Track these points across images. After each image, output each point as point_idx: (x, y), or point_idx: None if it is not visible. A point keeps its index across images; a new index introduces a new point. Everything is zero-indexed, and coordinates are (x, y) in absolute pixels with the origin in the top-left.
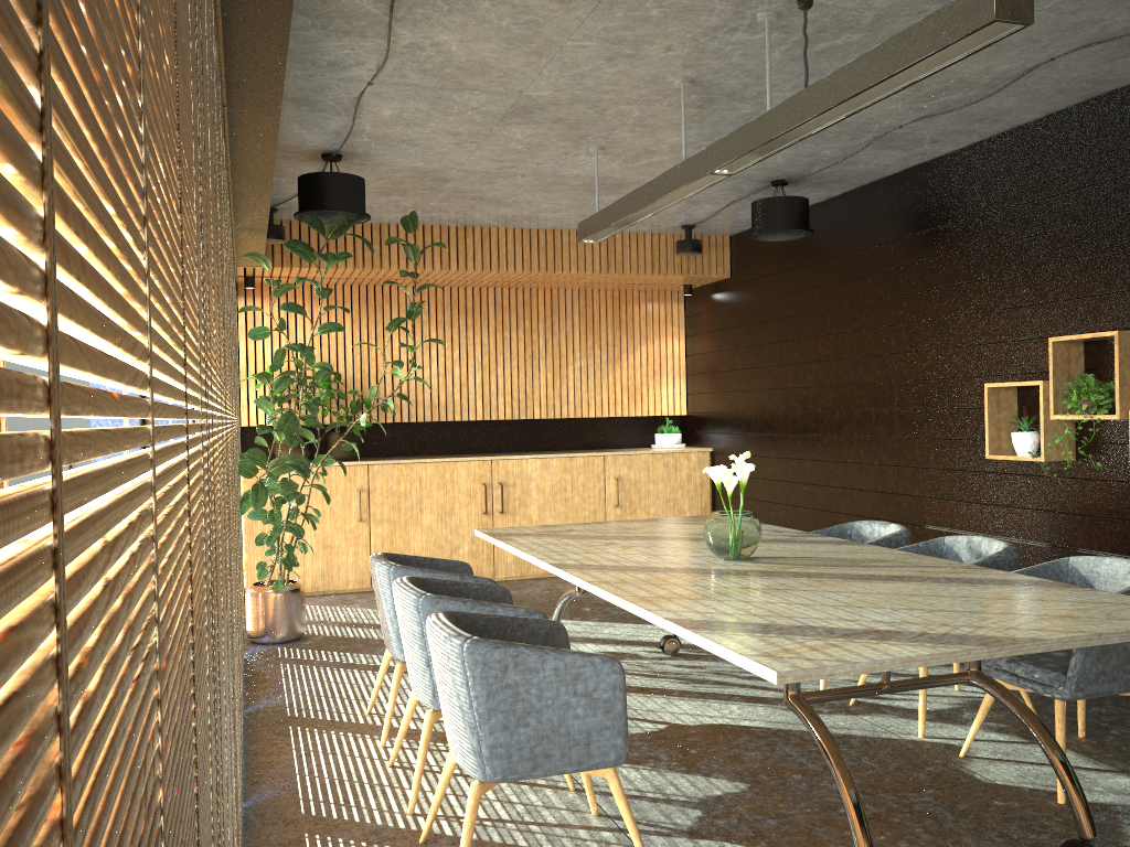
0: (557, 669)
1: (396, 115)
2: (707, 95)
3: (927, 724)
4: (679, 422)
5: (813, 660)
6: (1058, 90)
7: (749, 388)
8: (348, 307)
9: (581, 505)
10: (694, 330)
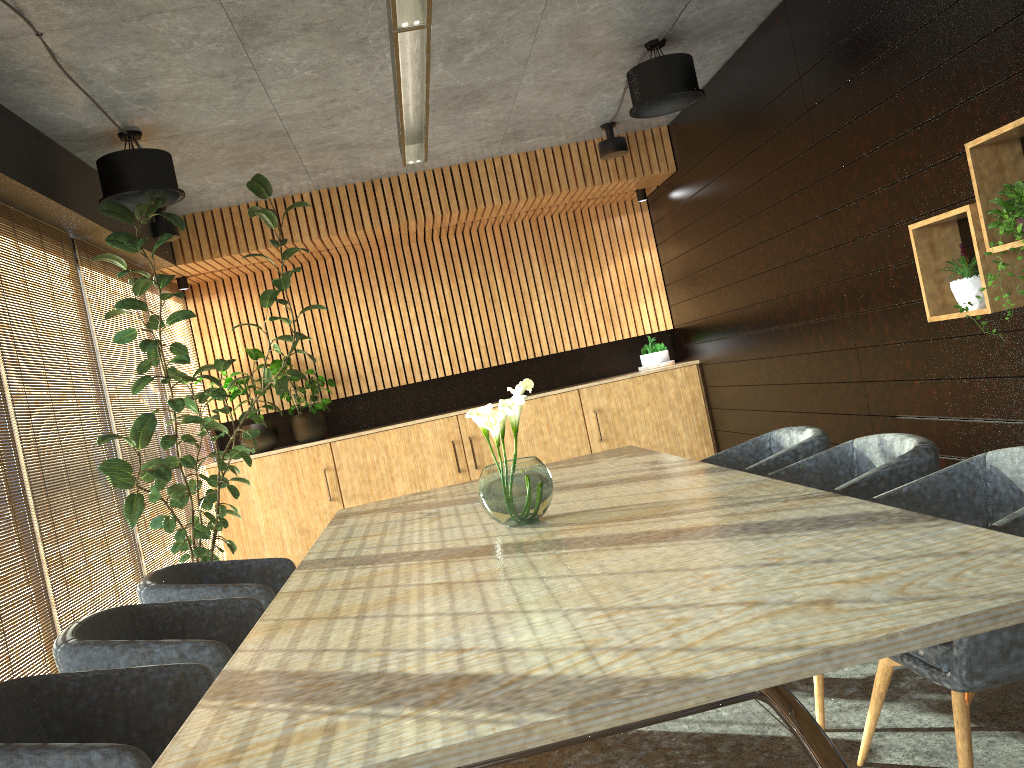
0: None
1: (124, 67)
2: None
3: (842, 704)
4: (669, 338)
5: None
6: None
7: (714, 288)
8: (294, 287)
9: (562, 446)
10: (661, 236)
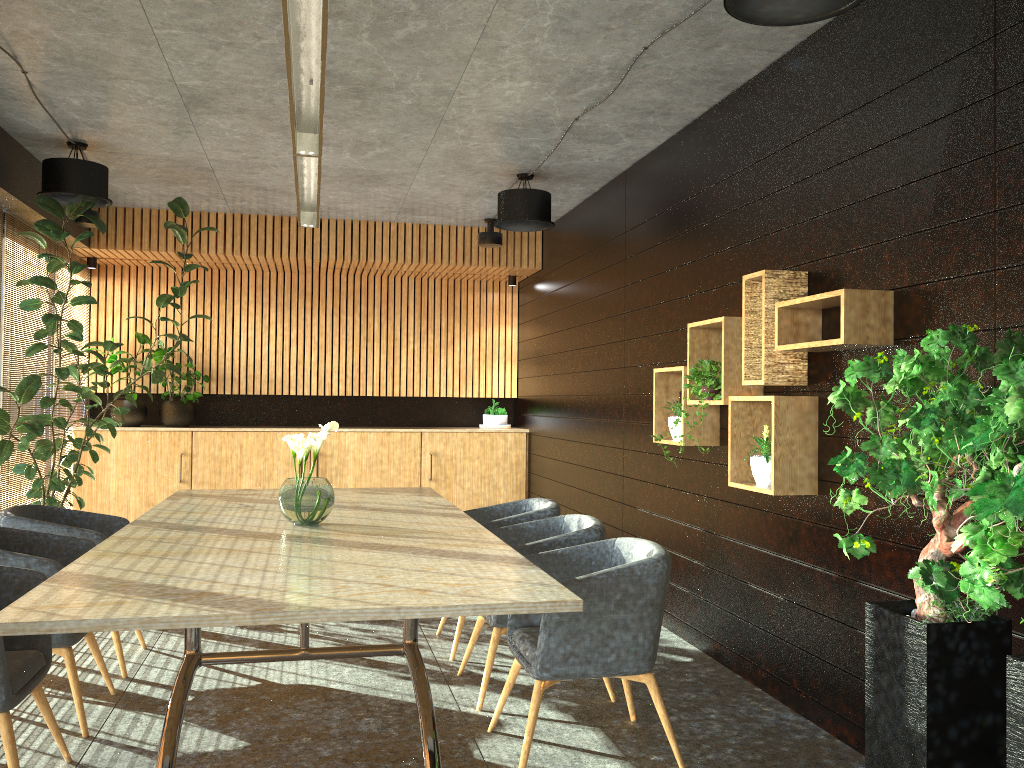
0: None
1: (86, 104)
2: (351, 85)
3: None
4: (512, 405)
5: (54, 615)
6: (692, 82)
7: (549, 373)
8: (193, 288)
9: (396, 477)
10: (523, 318)
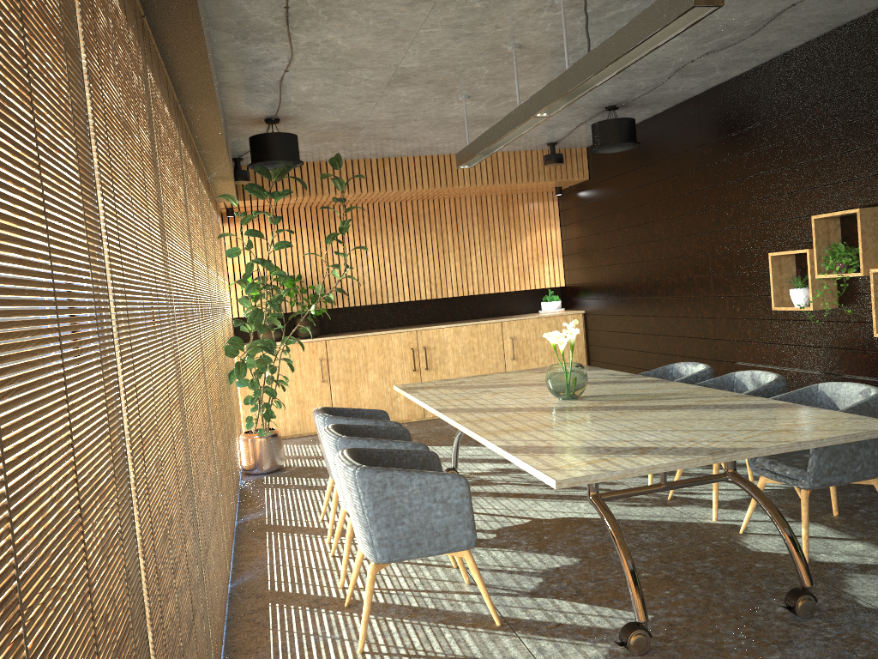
0: (421, 485)
1: (311, 89)
2: (536, 54)
3: (722, 510)
4: (560, 292)
5: (585, 471)
6: (808, 25)
7: (607, 264)
8: (303, 224)
9: (486, 360)
10: (566, 221)
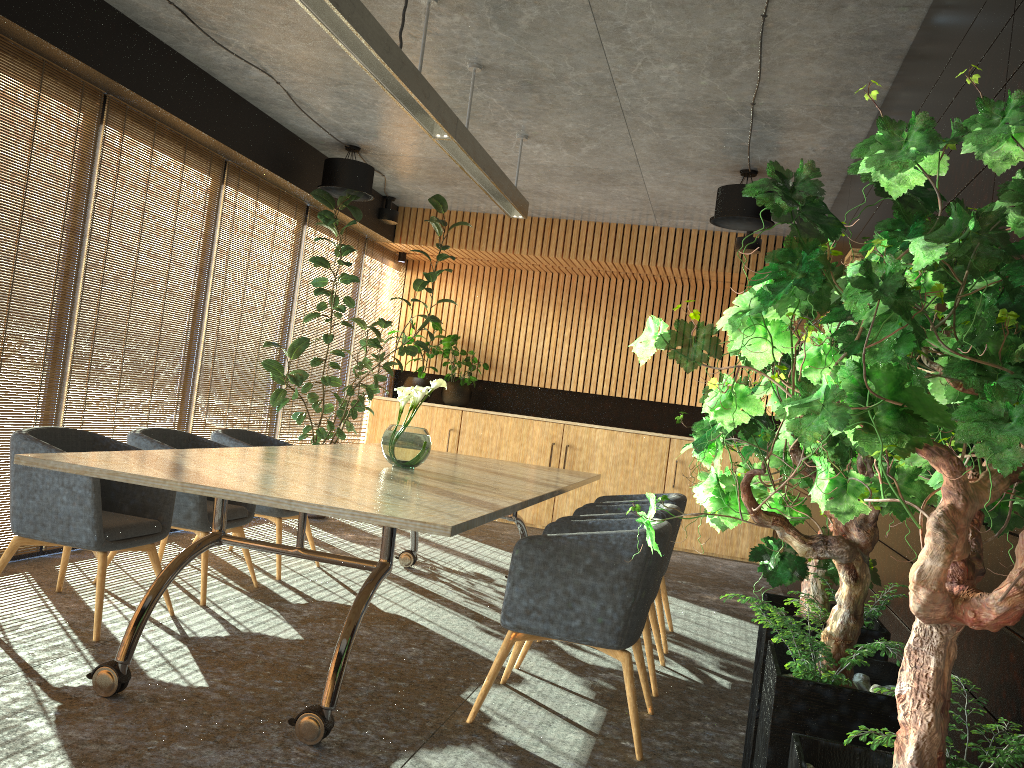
0: None
1: (335, 109)
2: (518, 78)
3: (552, 666)
4: None
5: (65, 459)
6: (847, 52)
7: None
8: (485, 284)
9: (640, 479)
10: None
